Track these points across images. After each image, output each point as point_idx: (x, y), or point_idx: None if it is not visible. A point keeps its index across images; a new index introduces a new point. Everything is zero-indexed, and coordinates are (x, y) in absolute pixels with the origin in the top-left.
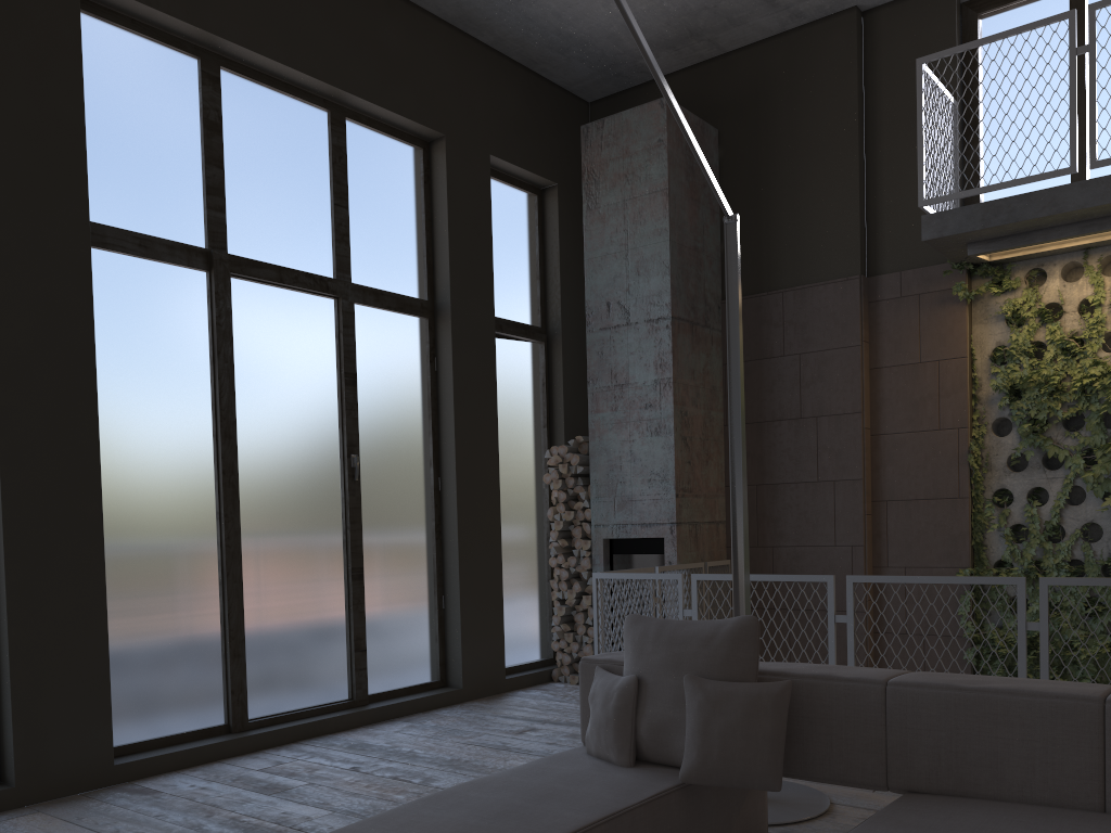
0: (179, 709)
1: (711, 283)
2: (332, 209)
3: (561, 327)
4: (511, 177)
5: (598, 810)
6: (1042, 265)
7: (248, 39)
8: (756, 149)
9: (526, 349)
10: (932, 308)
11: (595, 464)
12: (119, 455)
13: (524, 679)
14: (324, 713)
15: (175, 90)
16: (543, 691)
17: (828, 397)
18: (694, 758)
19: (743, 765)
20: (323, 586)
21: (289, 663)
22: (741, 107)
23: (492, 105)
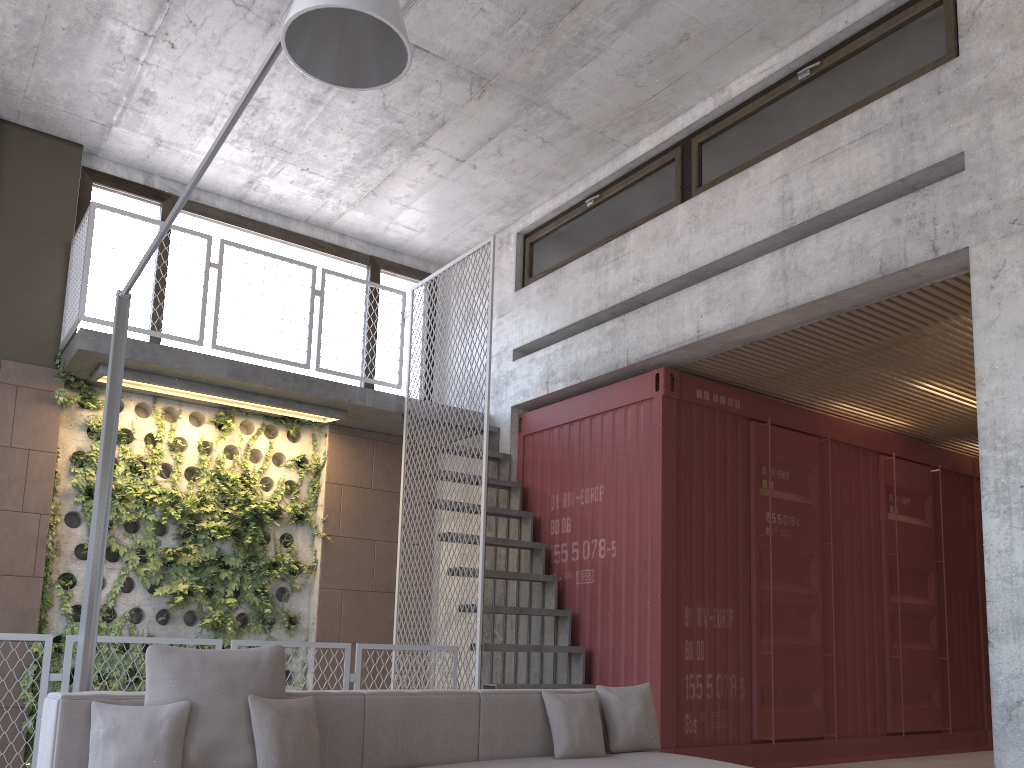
0: None
1: None
2: None
3: None
4: None
5: None
6: (122, 397)
7: None
8: None
9: None
10: (29, 402)
11: None
12: None
13: None
14: None
15: None
16: None
17: None
18: (276, 765)
19: (306, 765)
20: None
21: None
22: None
23: None
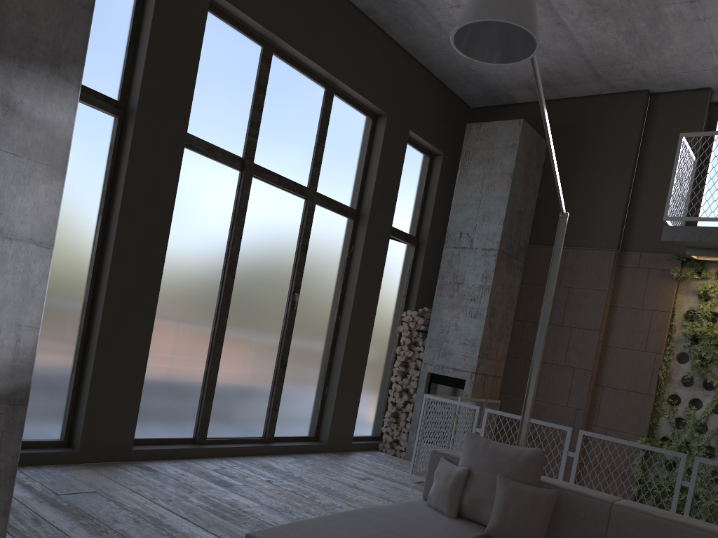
0: (170, 424)
1: (524, 233)
2: (315, 146)
3: (427, 239)
4: (417, 144)
5: None
6: None
7: (293, 41)
8: (569, 159)
9: (404, 248)
10: (655, 278)
11: (432, 326)
12: (171, 269)
13: (362, 445)
14: (248, 442)
15: (245, 62)
16: (372, 455)
17: (581, 317)
18: (496, 522)
19: (523, 532)
20: (263, 367)
21: (234, 409)
22: (564, 133)
23: (417, 101)
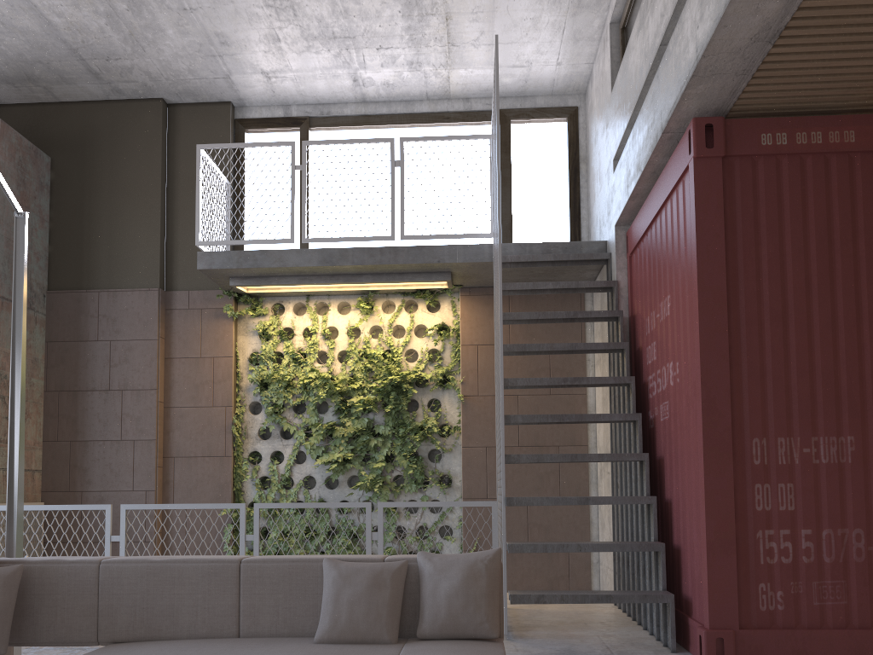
0: None
1: (38, 275)
2: None
3: None
4: None
5: None
6: (282, 301)
7: None
8: (82, 180)
9: None
10: (210, 320)
11: None
12: None
13: None
14: None
15: None
16: None
17: (132, 376)
18: None
19: None
20: None
21: None
22: (71, 146)
23: None
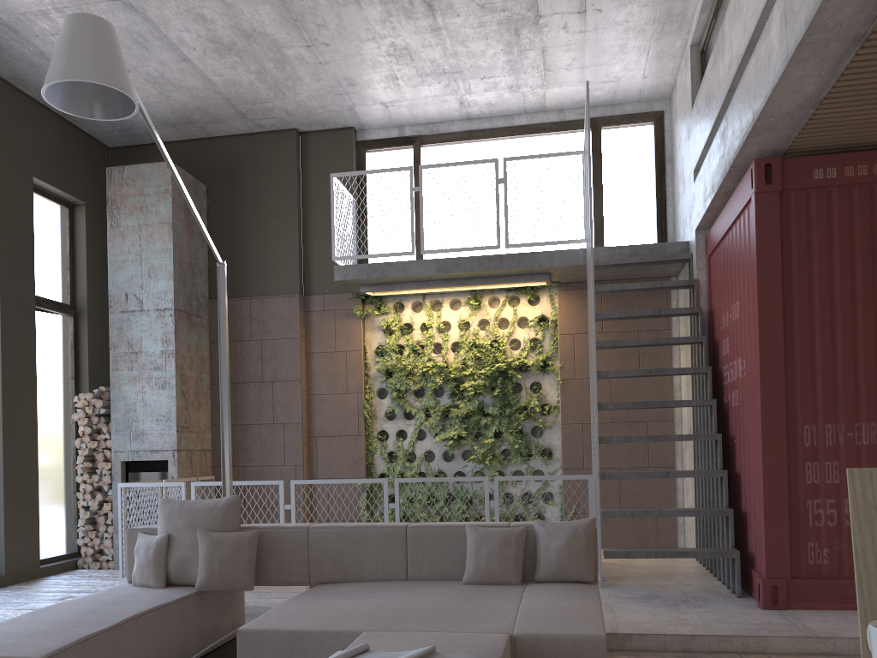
0: None
1: (201, 287)
2: None
3: (87, 306)
4: (48, 193)
5: (150, 605)
6: (402, 300)
7: None
8: (233, 203)
9: (59, 320)
10: (342, 319)
11: (115, 407)
12: None
13: (55, 567)
14: None
15: None
16: (71, 575)
17: (280, 369)
18: (205, 575)
19: (233, 576)
20: None
21: None
22: (222, 175)
23: (35, 141)
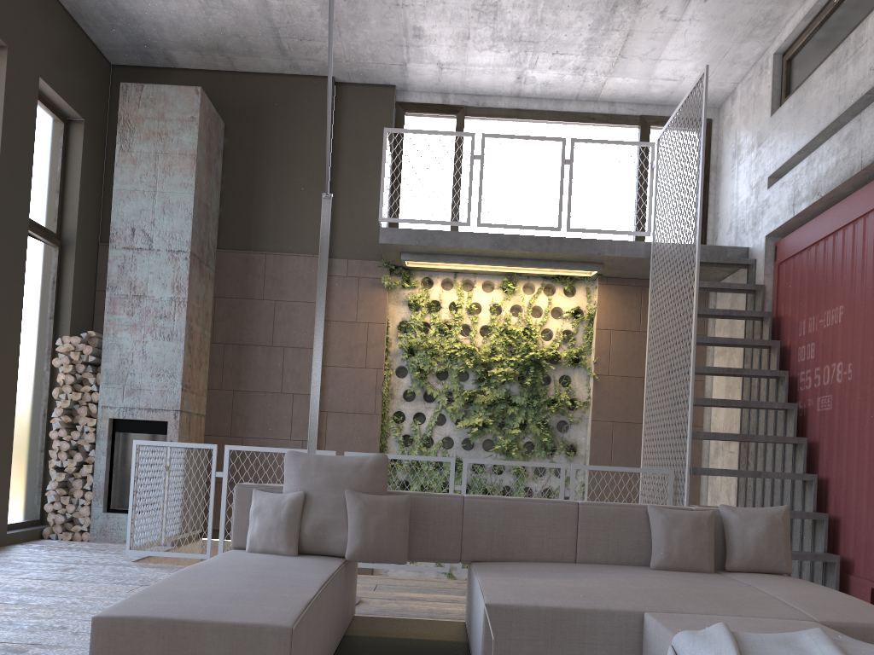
0: None
1: (212, 234)
2: None
3: (76, 238)
4: (47, 101)
5: (322, 572)
6: (431, 276)
7: None
8: (254, 147)
9: (43, 249)
10: (367, 288)
11: (107, 356)
12: None
13: (21, 535)
14: None
15: None
16: (43, 545)
17: (294, 334)
18: (358, 543)
19: (388, 547)
20: None
21: None
22: (245, 114)
23: (45, 36)
